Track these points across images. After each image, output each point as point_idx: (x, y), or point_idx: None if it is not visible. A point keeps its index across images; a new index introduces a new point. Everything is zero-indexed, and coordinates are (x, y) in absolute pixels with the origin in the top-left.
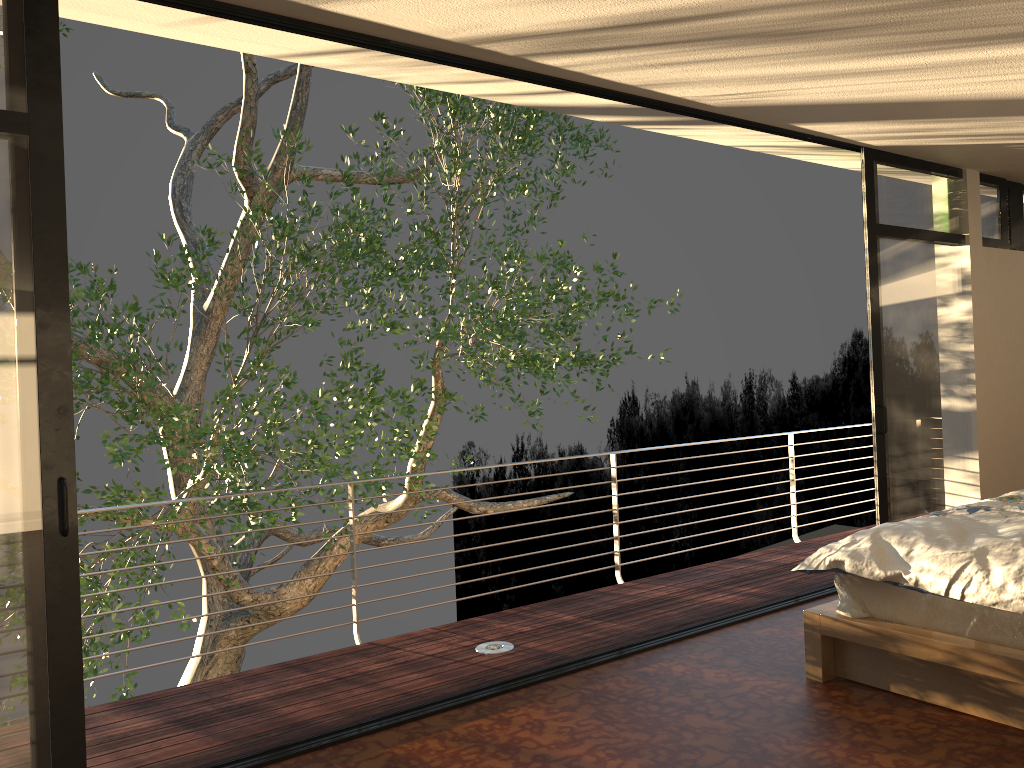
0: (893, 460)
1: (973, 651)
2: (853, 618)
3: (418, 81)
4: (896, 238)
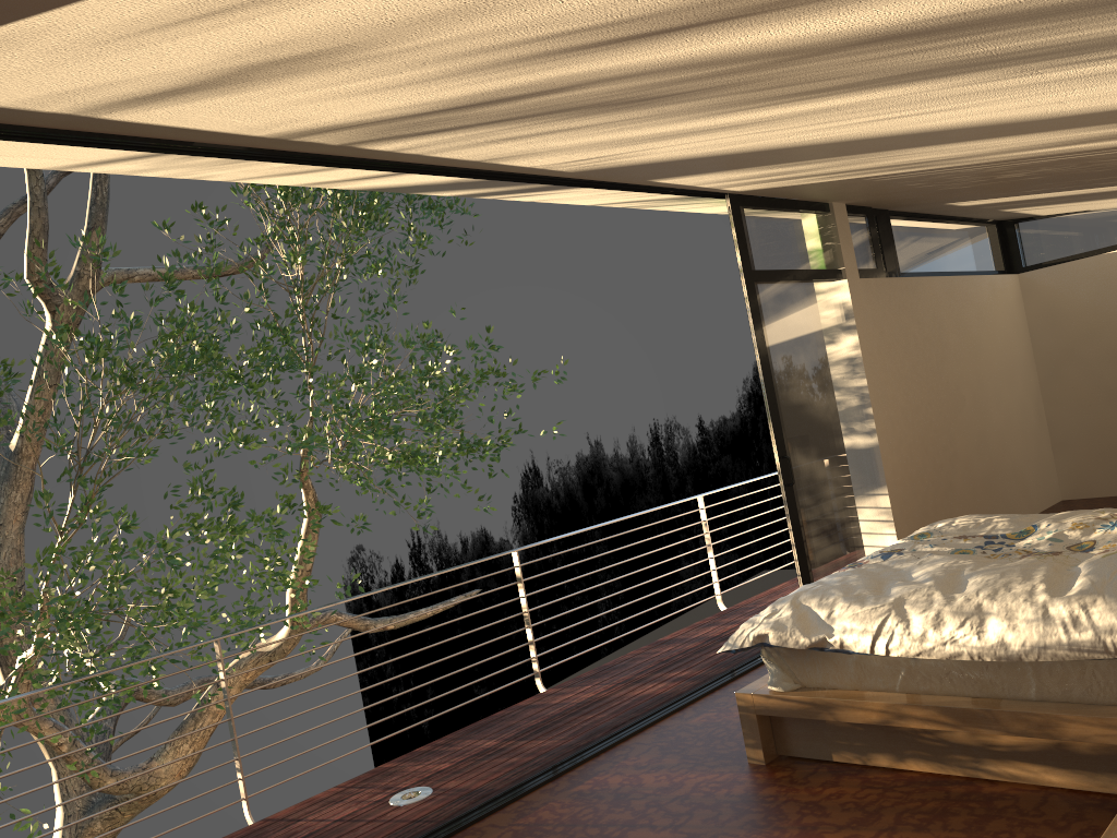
0: (805, 510)
1: (905, 706)
2: (786, 692)
3: (235, 177)
4: (774, 282)
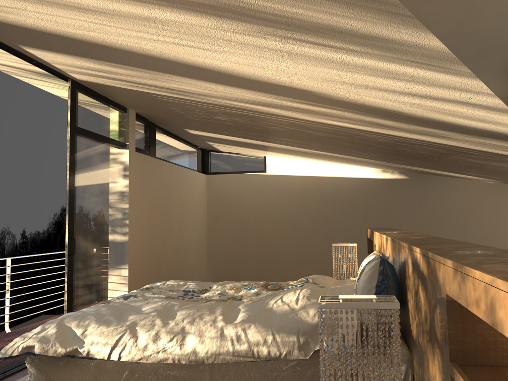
0: (78, 271)
1: None
2: None
3: None
4: (88, 137)
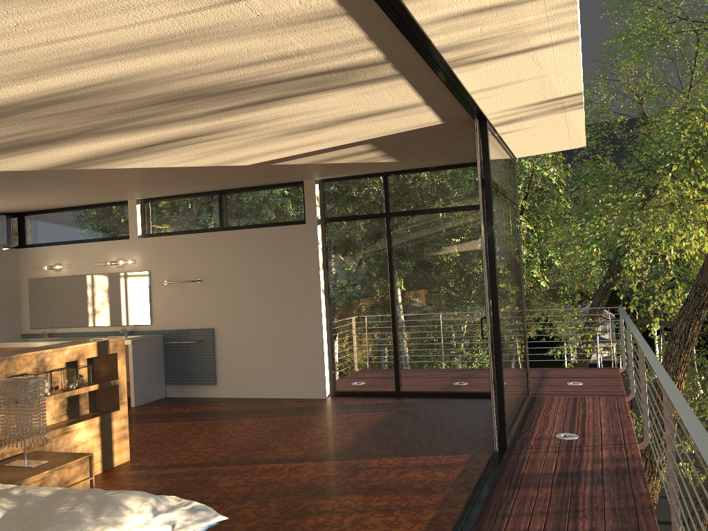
0: None
1: None
2: None
3: (550, 0)
4: None
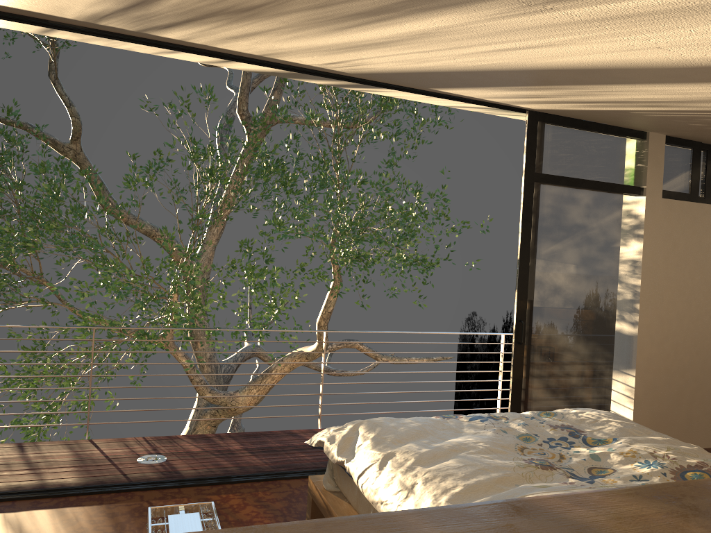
0: (533, 367)
1: None
2: (326, 490)
3: (147, 51)
4: (558, 186)
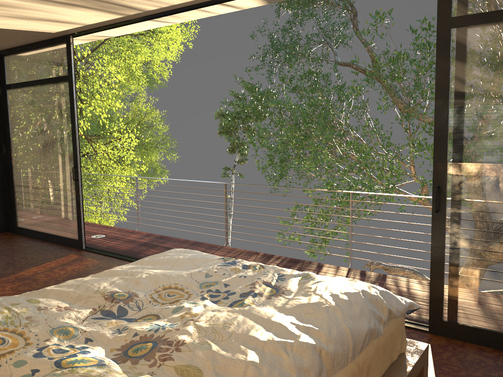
0: (458, 239)
1: None
2: None
3: (211, 14)
4: (489, 24)
